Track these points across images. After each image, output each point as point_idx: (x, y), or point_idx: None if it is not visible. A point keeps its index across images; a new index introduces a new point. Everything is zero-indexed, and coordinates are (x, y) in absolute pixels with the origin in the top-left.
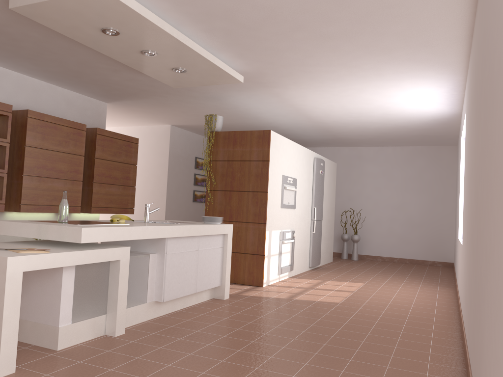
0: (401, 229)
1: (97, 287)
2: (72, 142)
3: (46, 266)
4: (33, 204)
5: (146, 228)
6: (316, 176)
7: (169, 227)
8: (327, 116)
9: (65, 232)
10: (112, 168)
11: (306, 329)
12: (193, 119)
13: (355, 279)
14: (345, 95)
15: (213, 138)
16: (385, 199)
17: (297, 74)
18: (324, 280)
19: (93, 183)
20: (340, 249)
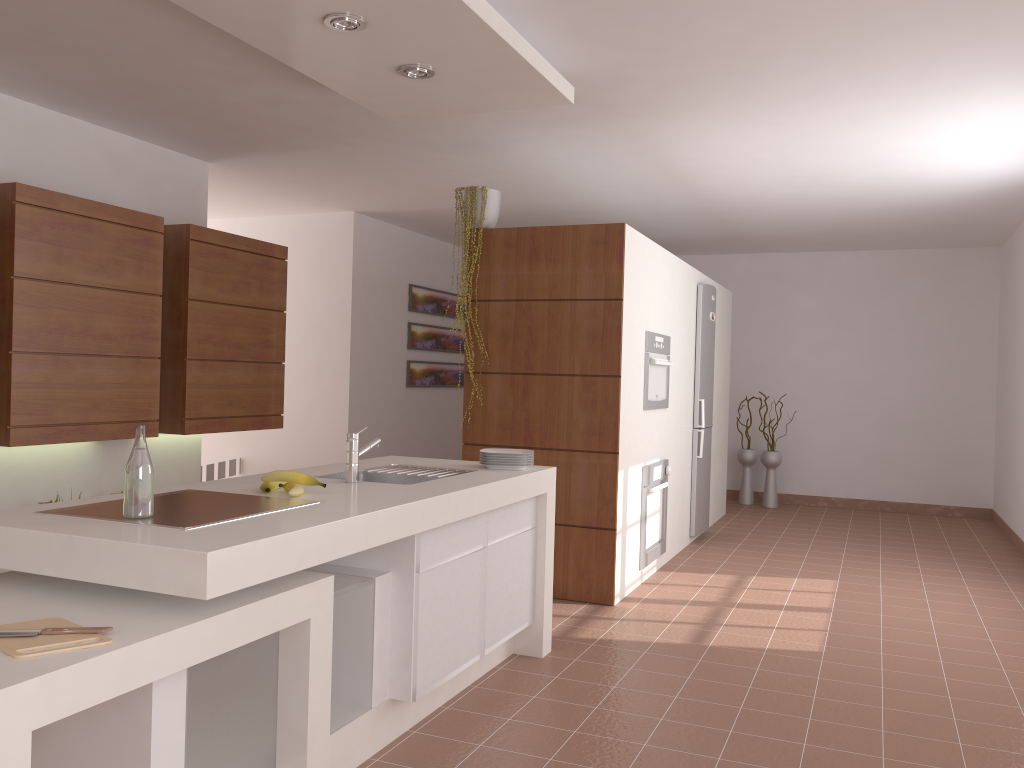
0: (871, 437)
1: (249, 702)
2: (132, 262)
3: (107, 693)
4: (42, 424)
5: (373, 519)
6: (702, 328)
7: (425, 502)
8: (736, 186)
9: (154, 564)
10: (229, 322)
11: (799, 762)
12: (411, 198)
13: (807, 566)
14: (806, 133)
15: (480, 246)
16: (836, 370)
17: (710, 80)
18: (742, 575)
19: (186, 361)
20: (734, 483)
